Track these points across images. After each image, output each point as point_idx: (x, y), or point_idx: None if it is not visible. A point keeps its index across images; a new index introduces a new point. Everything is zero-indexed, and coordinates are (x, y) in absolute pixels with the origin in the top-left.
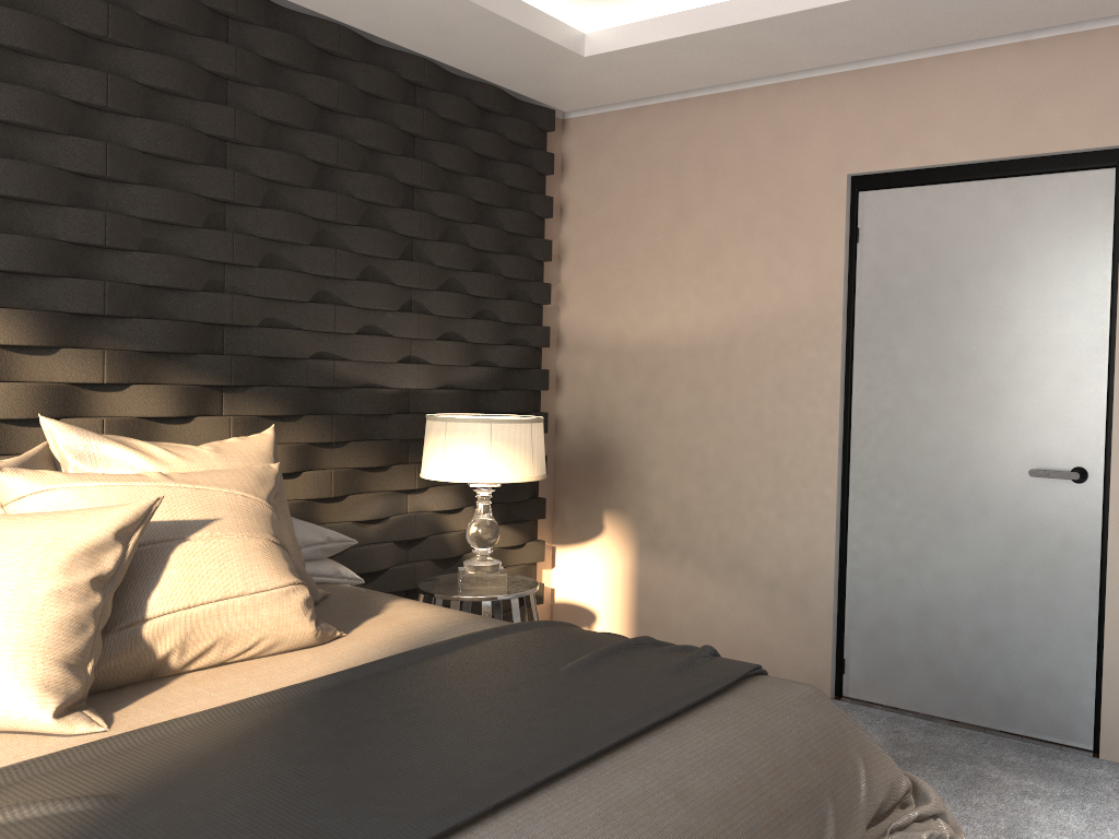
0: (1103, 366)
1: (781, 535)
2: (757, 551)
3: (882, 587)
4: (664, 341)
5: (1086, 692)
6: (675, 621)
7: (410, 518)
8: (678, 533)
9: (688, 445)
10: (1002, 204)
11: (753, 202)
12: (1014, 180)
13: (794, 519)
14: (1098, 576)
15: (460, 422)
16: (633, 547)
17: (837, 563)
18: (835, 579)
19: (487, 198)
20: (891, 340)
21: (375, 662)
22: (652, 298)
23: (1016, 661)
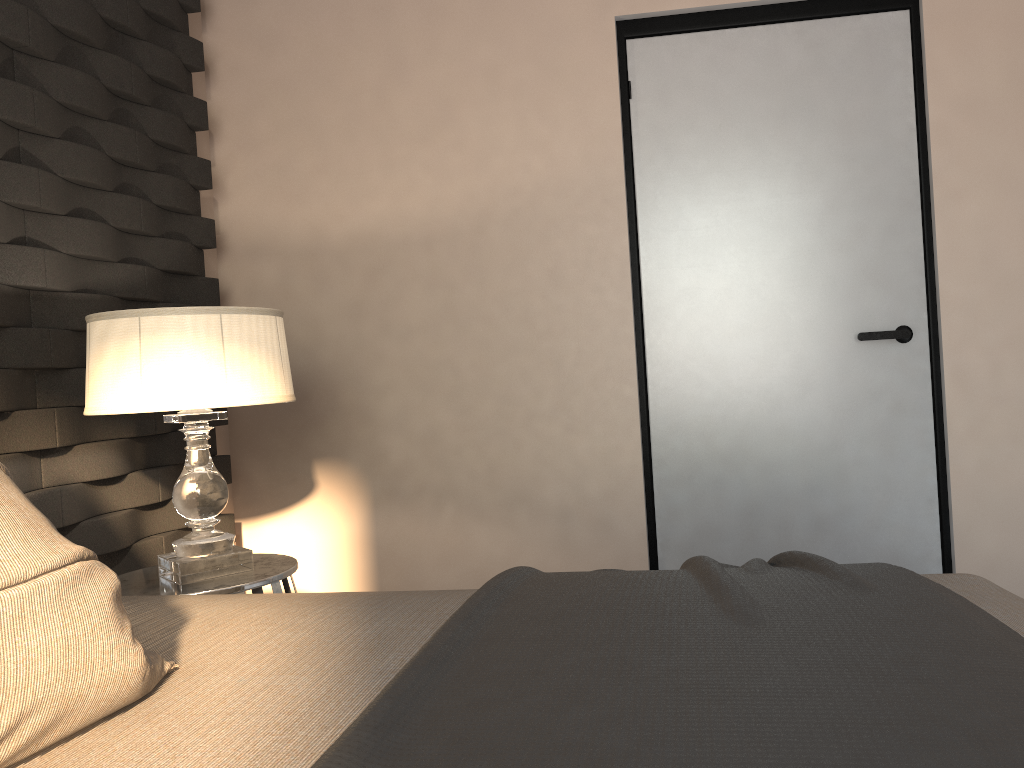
0: (916, 217)
1: (572, 453)
2: (542, 477)
3: (698, 492)
4: (385, 232)
5: (933, 561)
6: (436, 585)
7: (52, 494)
8: (428, 473)
9: (433, 359)
10: (794, 51)
11: (495, 52)
12: (805, 24)
13: (587, 430)
14: (933, 437)
15: (167, 314)
16: (363, 503)
17: (643, 474)
18: (644, 493)
19: (121, 17)
20: (681, 208)
21: (395, 694)
22: (362, 178)
23: (858, 545)
